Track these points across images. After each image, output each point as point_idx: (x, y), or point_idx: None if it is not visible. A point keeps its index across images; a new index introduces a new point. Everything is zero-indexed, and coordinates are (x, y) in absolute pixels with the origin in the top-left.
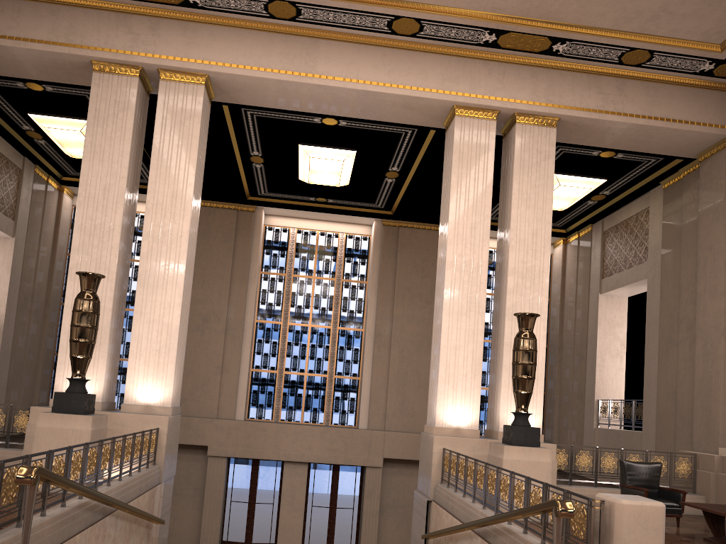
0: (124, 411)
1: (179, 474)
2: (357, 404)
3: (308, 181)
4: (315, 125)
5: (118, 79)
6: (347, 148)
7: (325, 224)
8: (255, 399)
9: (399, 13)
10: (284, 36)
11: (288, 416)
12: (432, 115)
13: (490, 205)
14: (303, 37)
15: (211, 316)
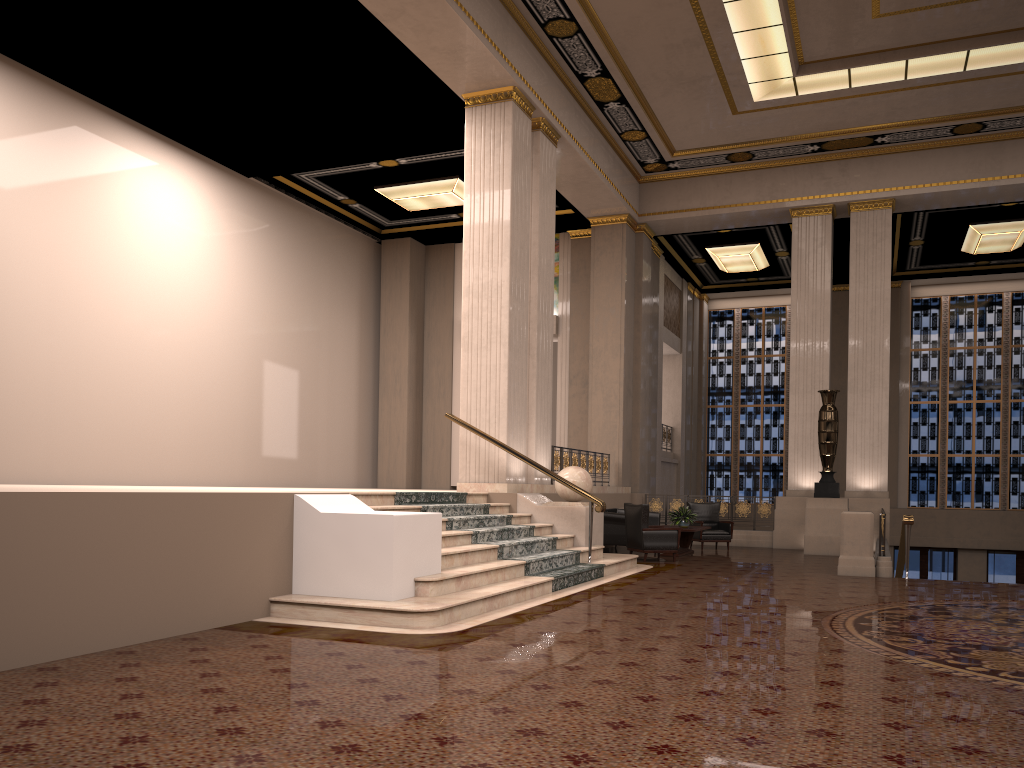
0: (847, 496)
1: None
2: None
3: (972, 253)
4: (992, 208)
5: (813, 219)
6: None
7: (983, 286)
8: (915, 486)
9: None
10: (967, 147)
11: (955, 502)
12: None
13: None
14: (987, 143)
15: None
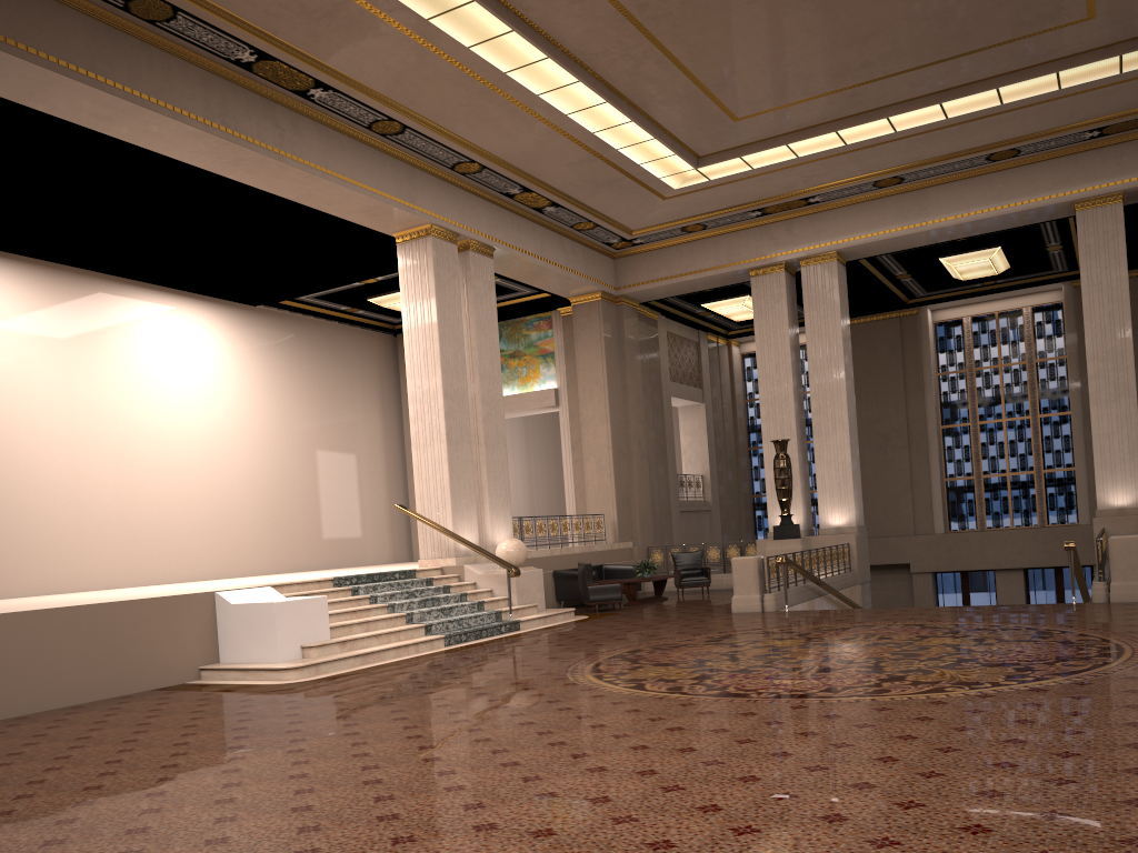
0: (821, 534)
1: (887, 595)
2: (1076, 497)
3: (962, 279)
4: (947, 243)
5: (769, 277)
6: (989, 247)
7: (1003, 303)
8: (954, 510)
9: (991, 151)
10: (895, 197)
11: (995, 522)
12: (1055, 212)
13: (1127, 289)
14: (912, 191)
15: (891, 433)
